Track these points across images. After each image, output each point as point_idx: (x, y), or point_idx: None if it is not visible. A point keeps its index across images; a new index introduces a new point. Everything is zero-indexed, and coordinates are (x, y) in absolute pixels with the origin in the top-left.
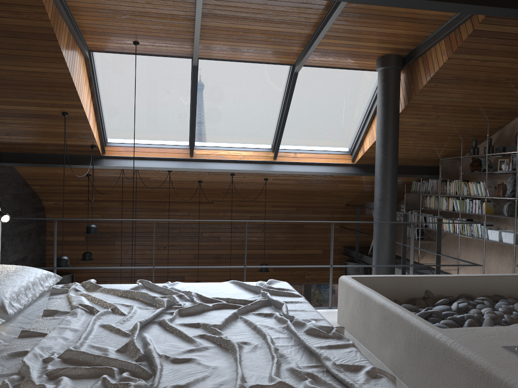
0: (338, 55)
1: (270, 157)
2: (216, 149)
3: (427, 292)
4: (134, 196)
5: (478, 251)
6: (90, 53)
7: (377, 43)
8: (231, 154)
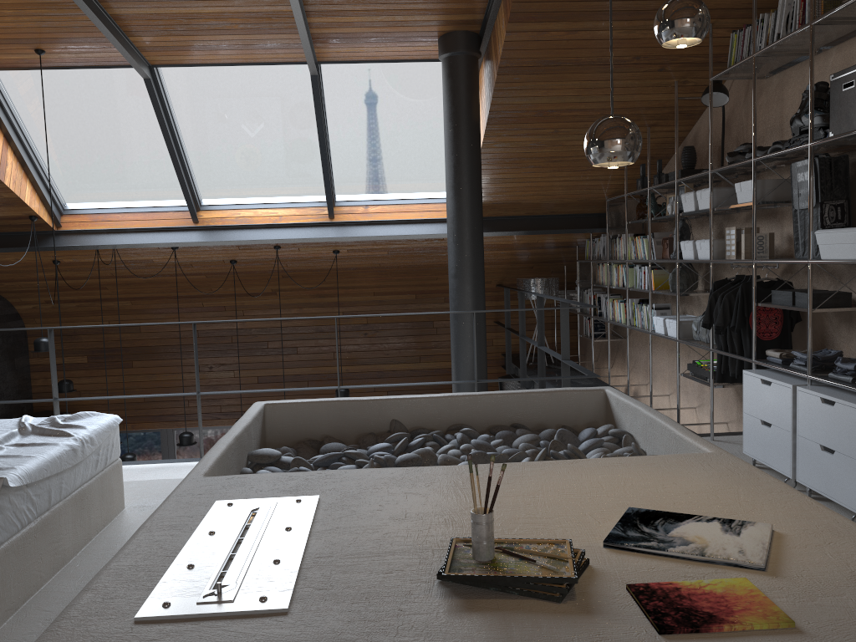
0: (369, 40)
1: (325, 215)
2: (236, 208)
3: (391, 423)
4: (147, 290)
5: (666, 352)
6: None
7: (414, 15)
8: (261, 215)
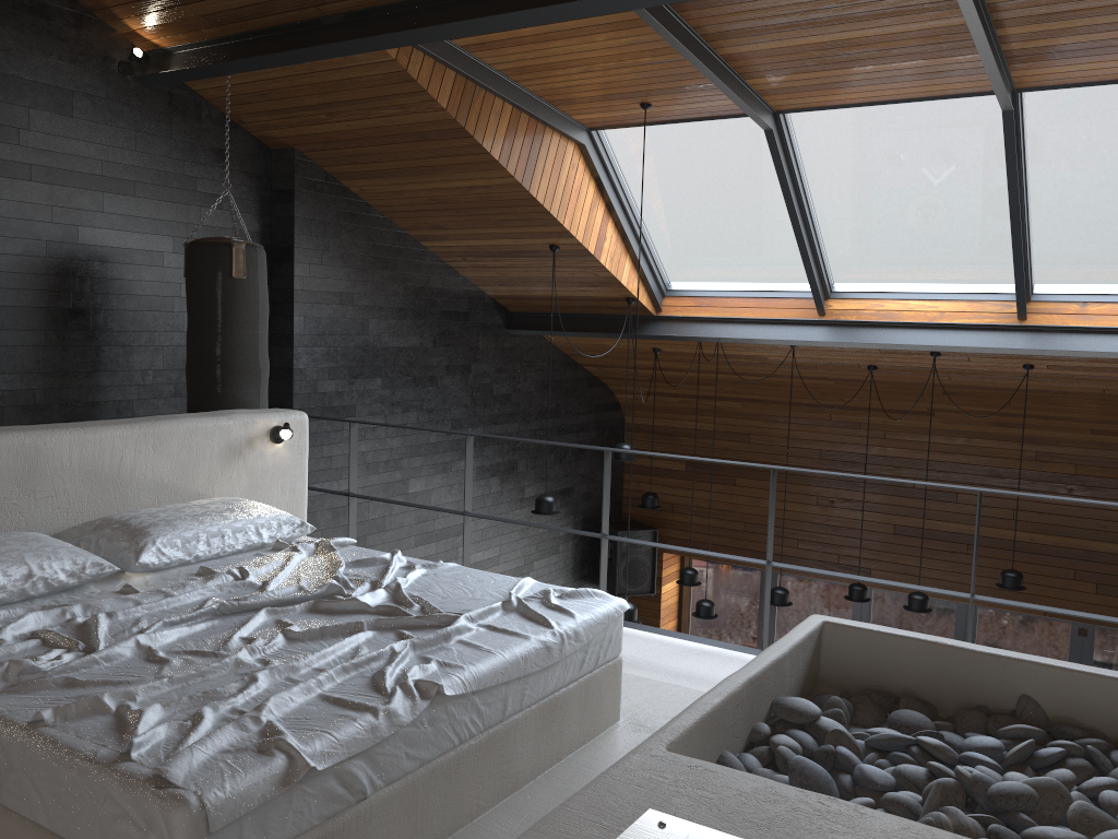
0: (1105, 51)
1: (1011, 314)
2: (879, 298)
3: (1019, 700)
4: (761, 392)
5: None
6: (591, 133)
7: None
8: (913, 308)
